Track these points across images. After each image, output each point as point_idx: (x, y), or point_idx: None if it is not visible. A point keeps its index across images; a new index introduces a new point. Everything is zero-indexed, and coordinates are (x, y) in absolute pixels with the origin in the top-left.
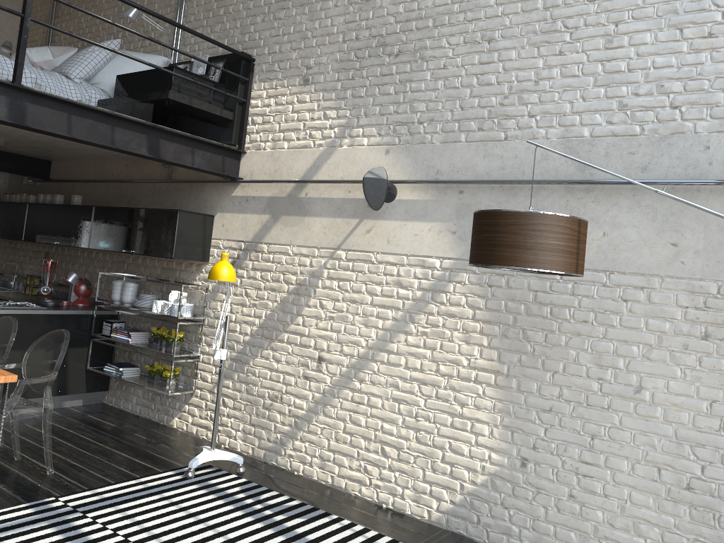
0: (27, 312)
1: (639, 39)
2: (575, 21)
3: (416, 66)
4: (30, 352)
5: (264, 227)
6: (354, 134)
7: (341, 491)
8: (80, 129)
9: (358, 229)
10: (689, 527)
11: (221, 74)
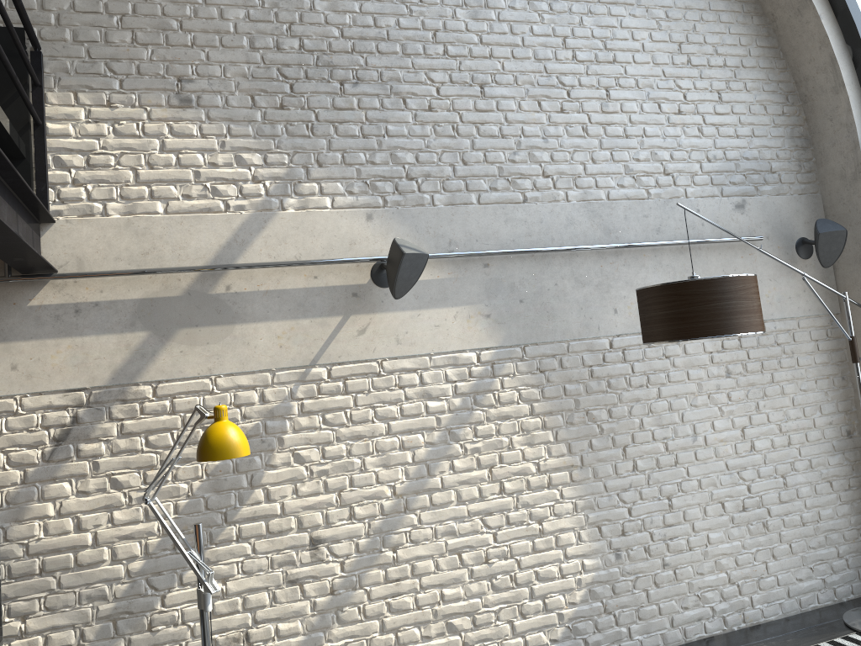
0: None
1: (629, 107)
2: (570, 79)
3: (390, 102)
4: None
5: (139, 354)
6: (306, 191)
7: None
8: None
9: (343, 331)
10: (751, 542)
11: None
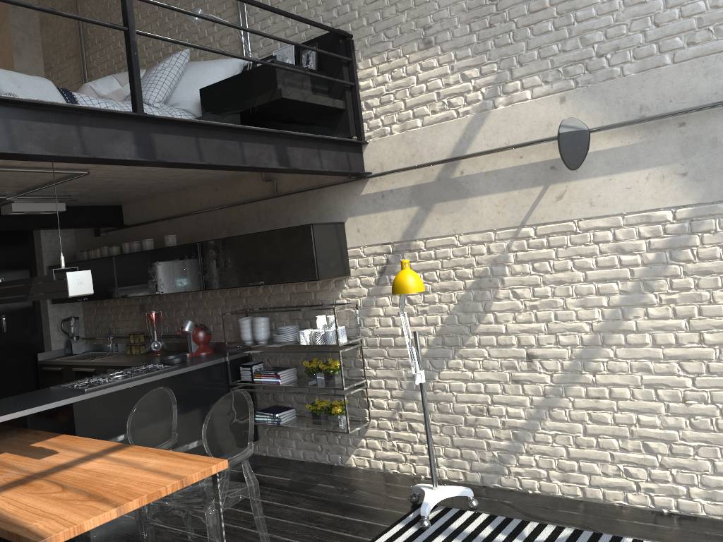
0: (163, 376)
1: None
2: None
3: None
4: (209, 424)
5: (414, 221)
6: (510, 90)
7: (599, 502)
8: (211, 153)
9: (544, 198)
10: None
11: (316, 61)
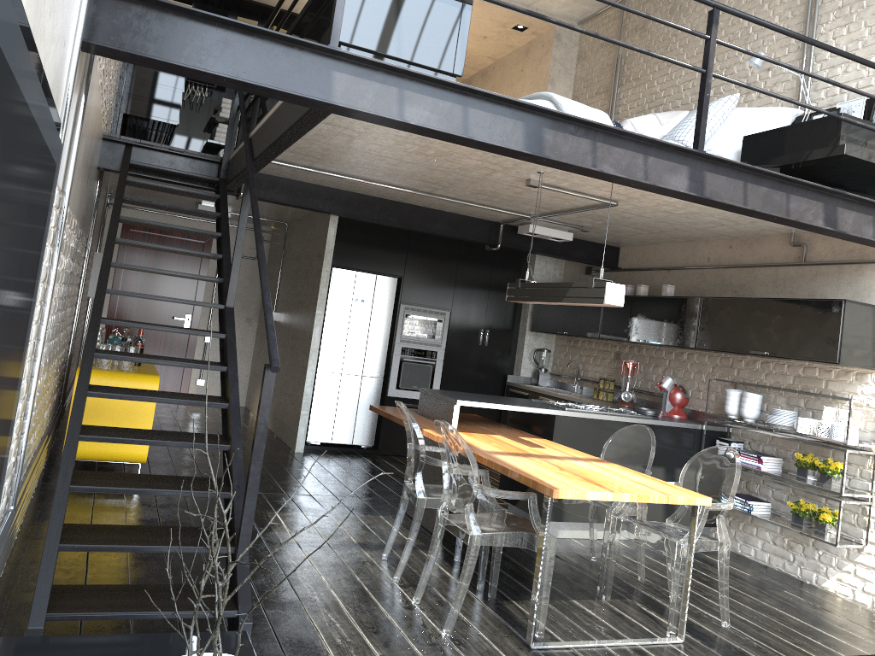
0: (637, 420)
1: None
2: None
3: None
4: (688, 470)
5: None
6: None
7: None
8: (755, 200)
9: None
10: None
11: None
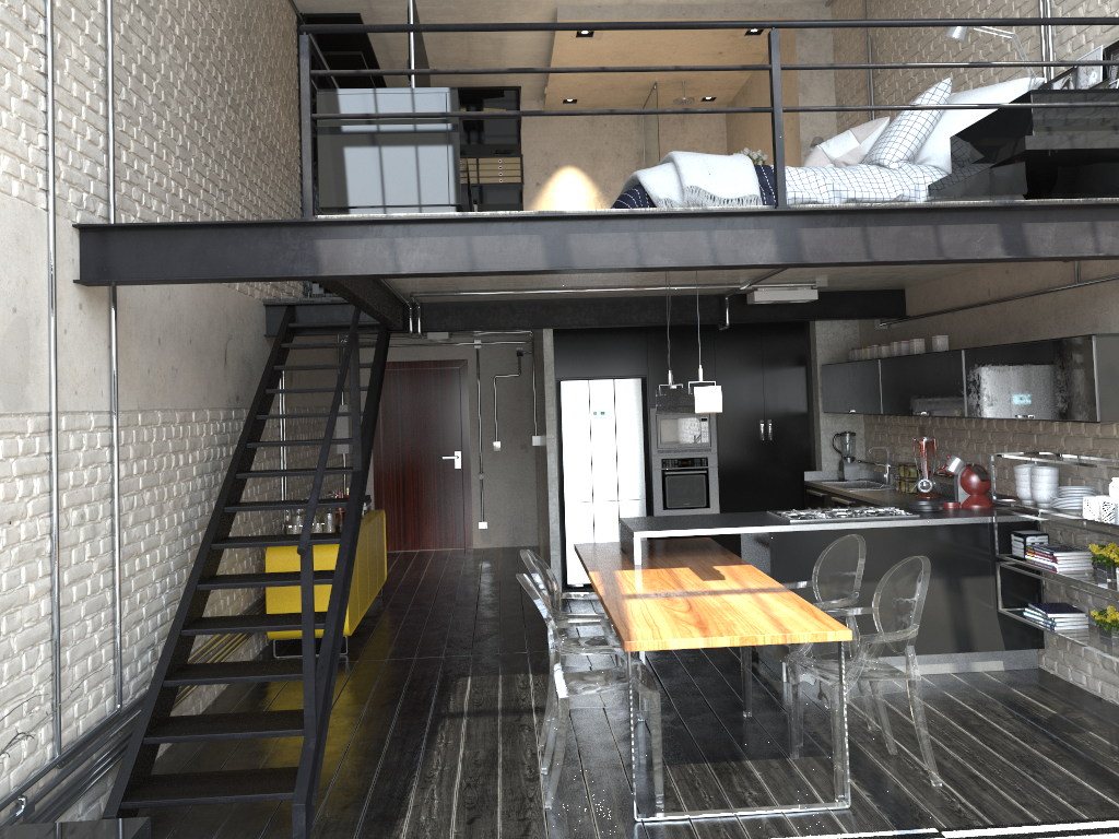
0: (889, 524)
1: None
2: None
3: None
4: (880, 591)
5: None
6: None
7: None
8: (884, 245)
9: None
10: None
11: None
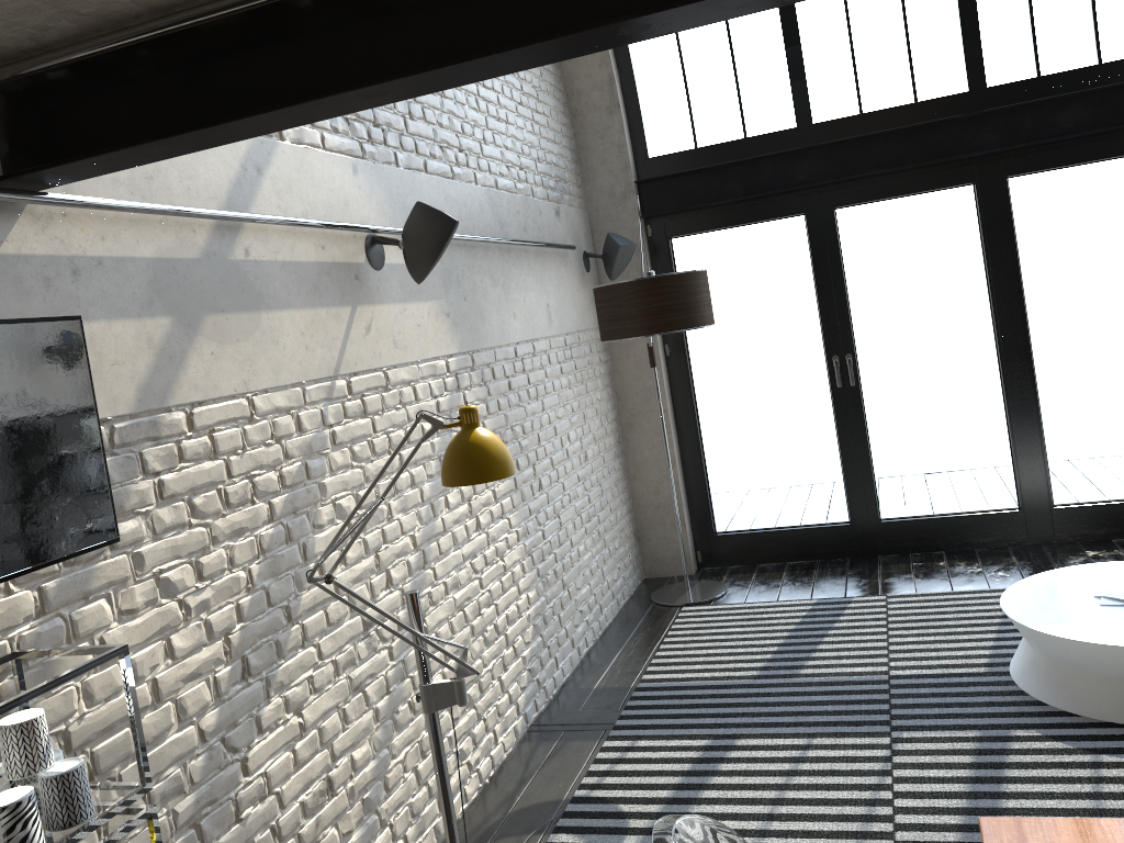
0: None
1: (497, 86)
2: None
3: None
4: None
5: (166, 357)
6: None
7: None
8: None
9: (354, 327)
10: (595, 550)
11: None
